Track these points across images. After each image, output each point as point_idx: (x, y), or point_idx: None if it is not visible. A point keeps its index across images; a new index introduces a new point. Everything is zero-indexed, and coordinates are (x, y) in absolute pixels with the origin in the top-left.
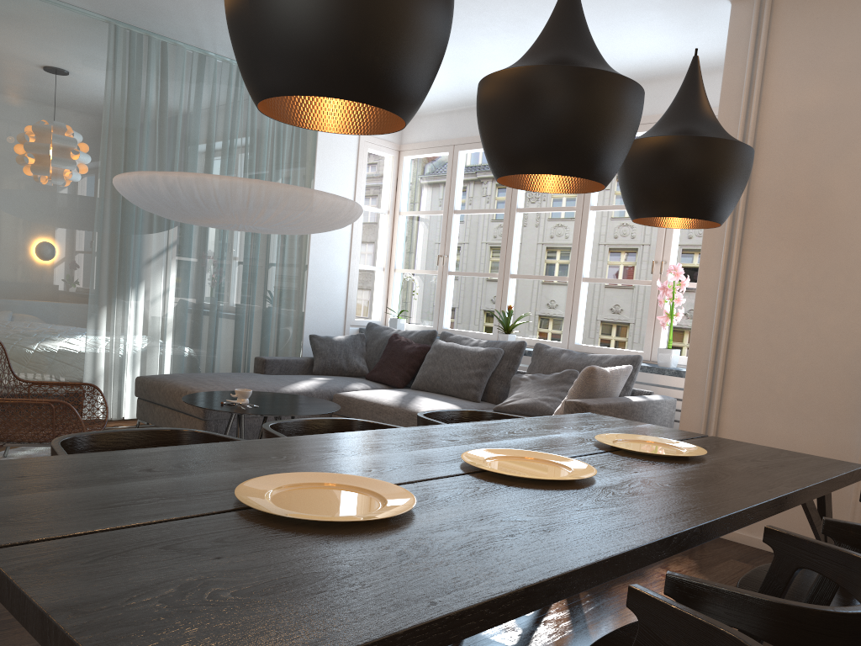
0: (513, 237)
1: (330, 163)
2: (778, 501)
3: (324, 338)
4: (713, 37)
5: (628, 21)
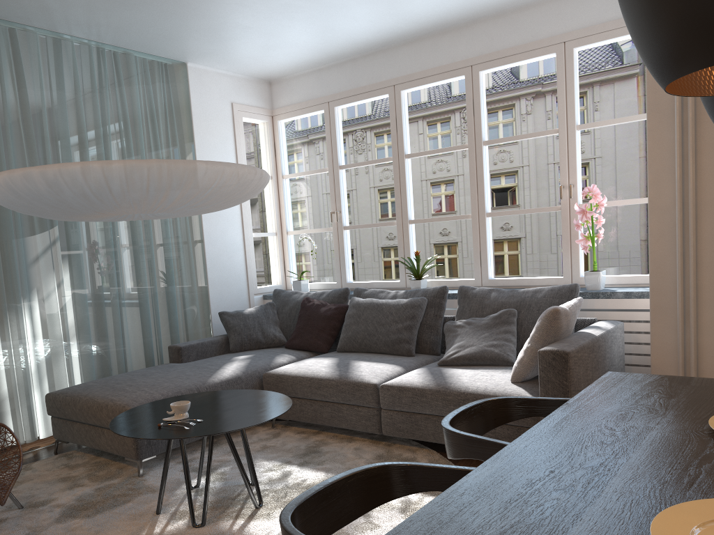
0: (406, 184)
1: (208, 137)
2: None
3: (234, 313)
4: None
5: None
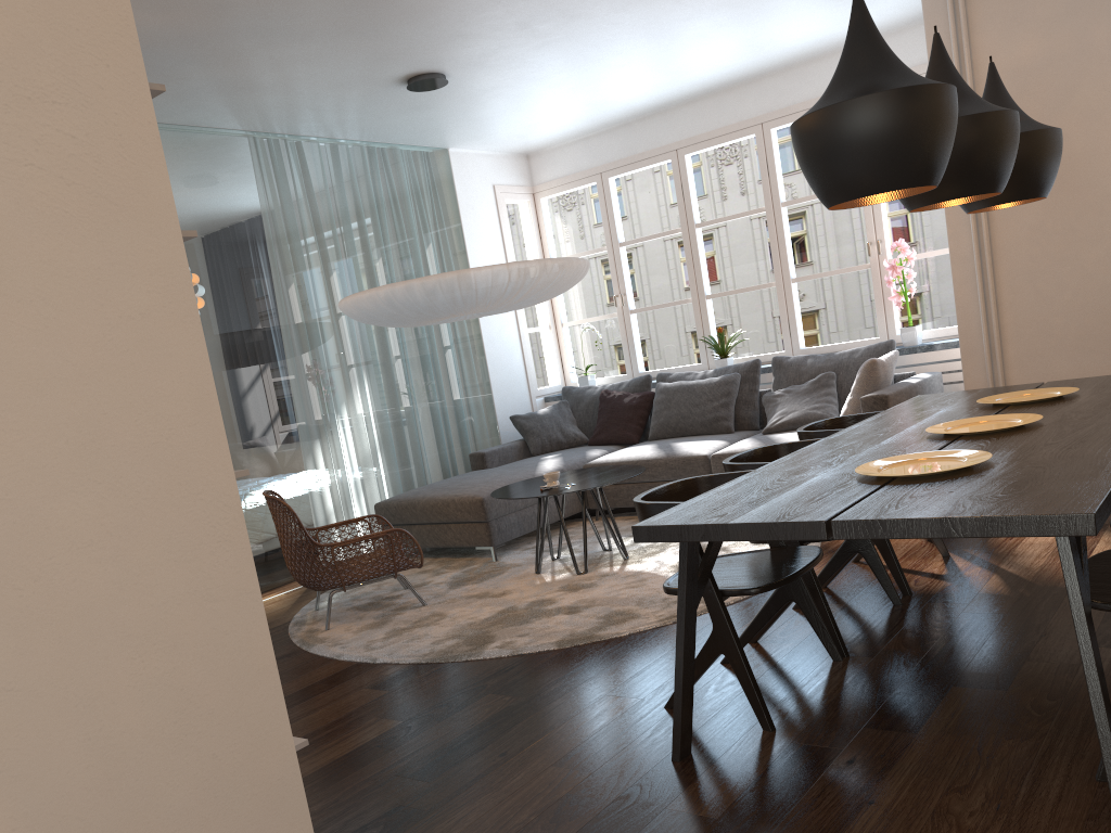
0: (699, 256)
1: (475, 226)
2: None
3: (528, 416)
4: (890, 7)
5: (810, 12)
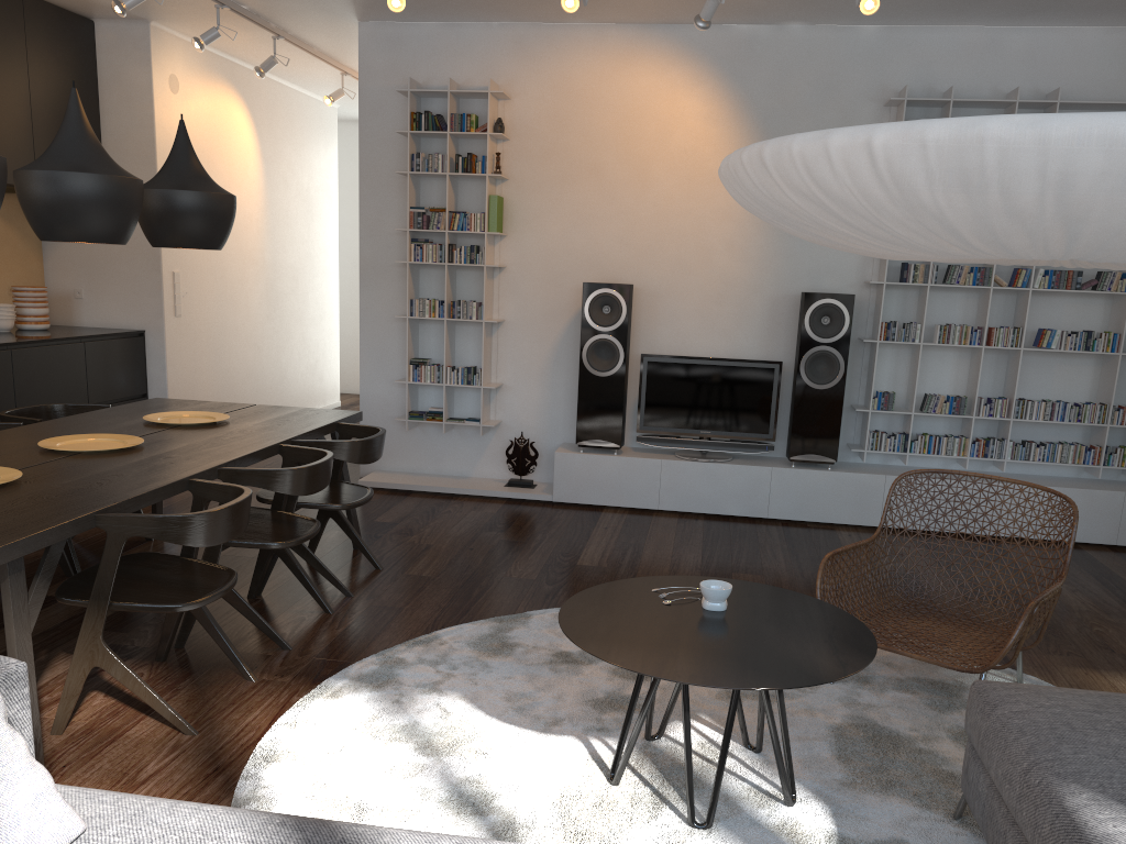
0: None
1: None
2: None
3: None
4: None
5: None
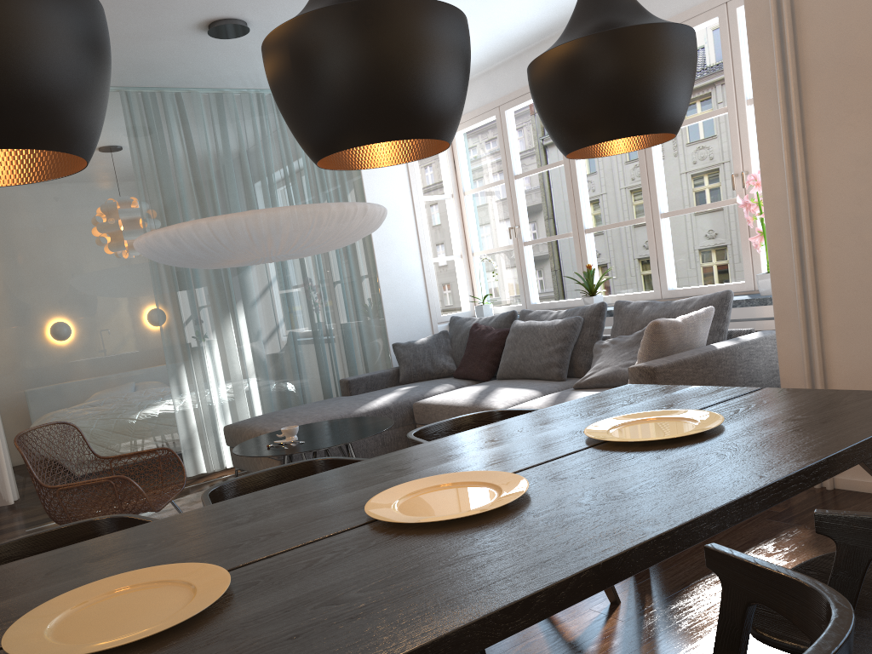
0: (578, 188)
1: None
2: (769, 490)
3: (406, 344)
4: None
5: None
